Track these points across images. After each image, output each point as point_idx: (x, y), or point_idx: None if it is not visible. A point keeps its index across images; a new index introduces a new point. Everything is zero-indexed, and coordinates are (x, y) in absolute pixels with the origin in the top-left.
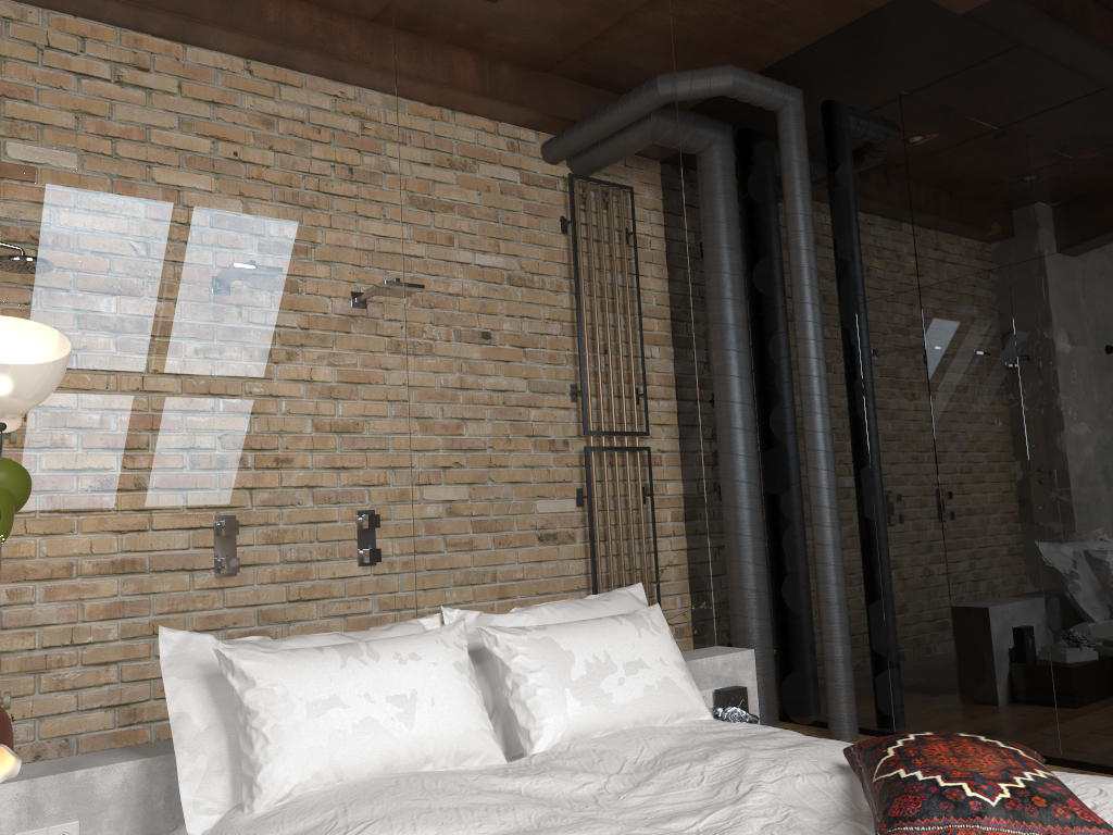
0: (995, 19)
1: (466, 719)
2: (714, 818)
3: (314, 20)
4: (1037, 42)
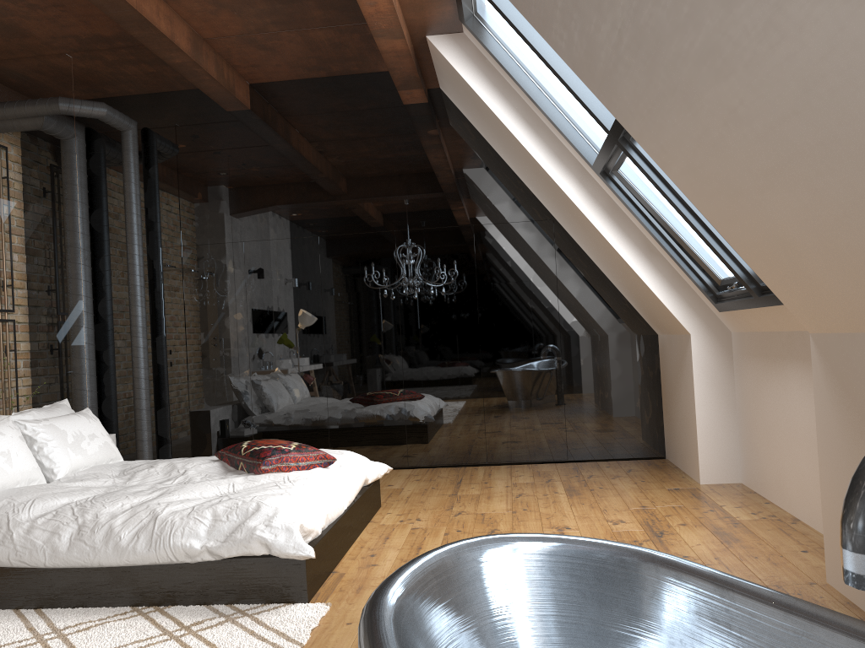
0: (244, 120)
1: (32, 462)
2: (179, 479)
3: None
4: (263, 139)
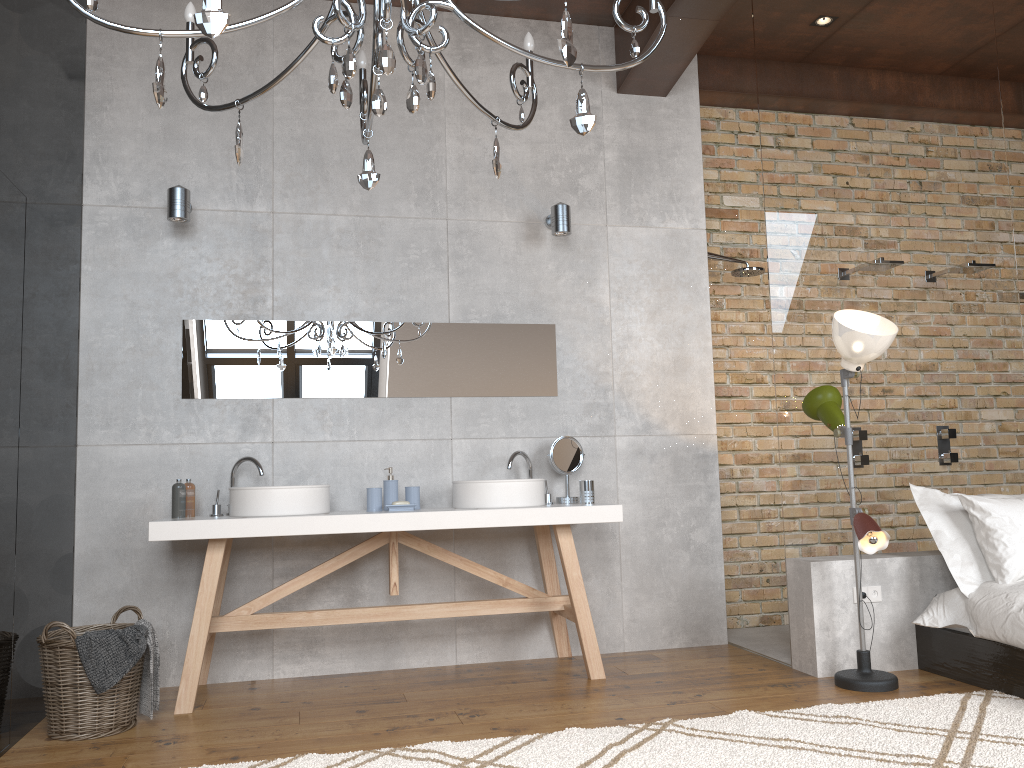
0: None
1: None
2: None
3: (951, 99)
4: None
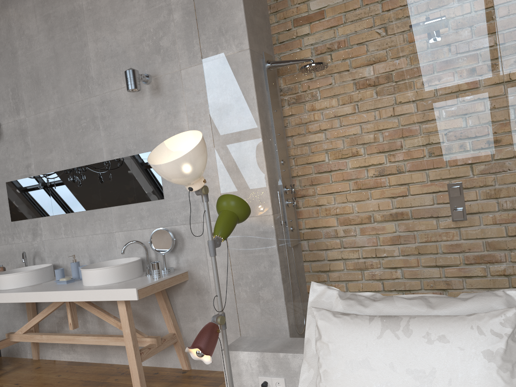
0: None
1: None
2: None
3: None
4: None
